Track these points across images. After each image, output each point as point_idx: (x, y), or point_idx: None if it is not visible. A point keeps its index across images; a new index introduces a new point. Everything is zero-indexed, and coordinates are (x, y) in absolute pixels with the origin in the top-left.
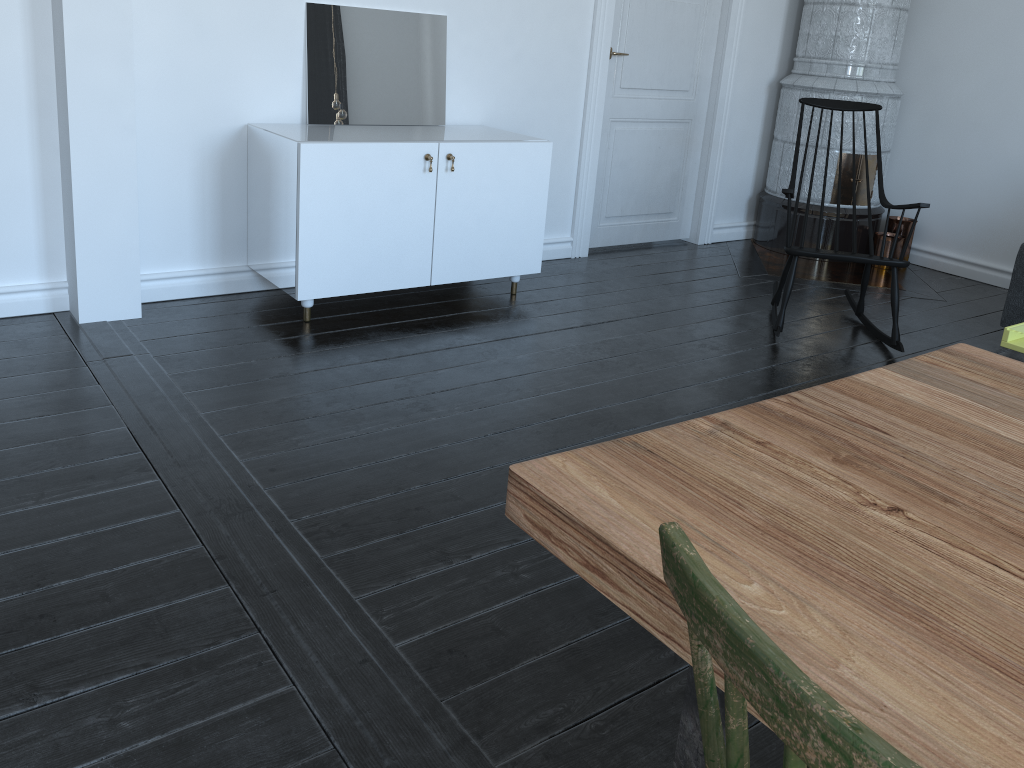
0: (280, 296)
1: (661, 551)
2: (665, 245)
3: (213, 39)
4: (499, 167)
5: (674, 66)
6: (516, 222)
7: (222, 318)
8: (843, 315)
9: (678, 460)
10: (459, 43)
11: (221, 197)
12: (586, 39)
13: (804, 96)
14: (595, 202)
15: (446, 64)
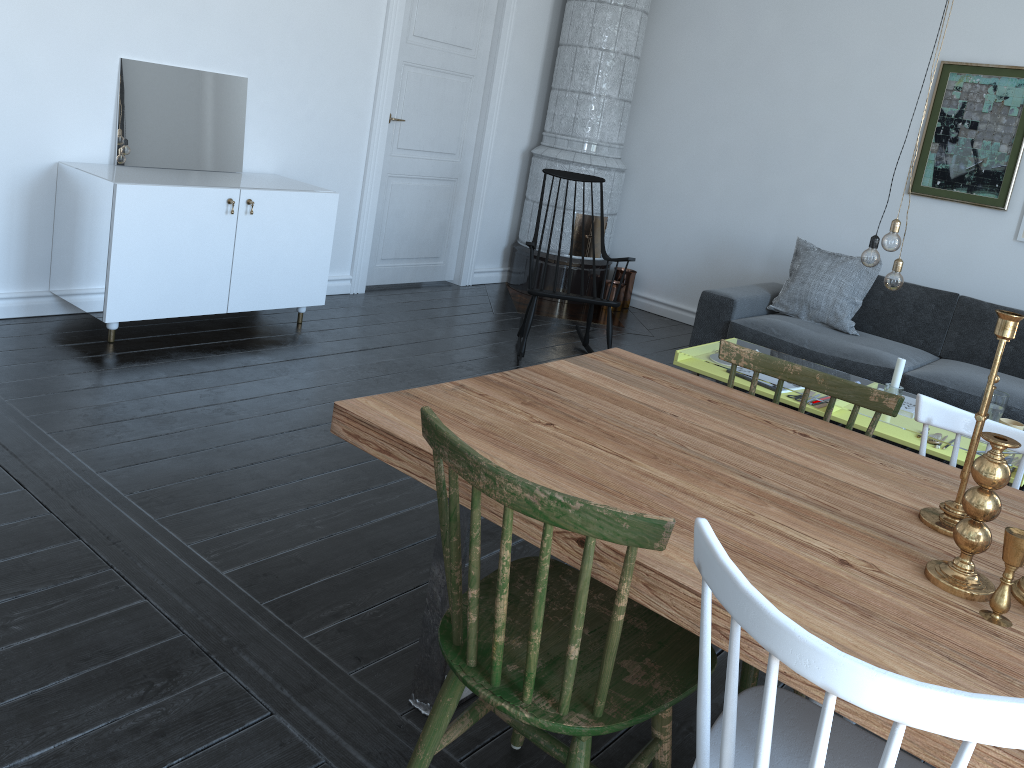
0: (81, 320)
1: (421, 420)
2: (432, 285)
3: (31, 84)
4: (292, 212)
5: (444, 132)
6: (305, 260)
7: (28, 338)
8: (573, 345)
9: (433, 401)
10: (258, 102)
11: (28, 227)
12: (369, 105)
13: (550, 165)
14: (373, 245)
15: (245, 119)
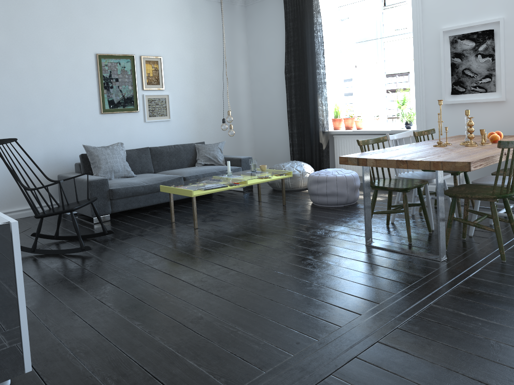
0: None
1: (500, 144)
2: None
3: None
4: None
5: None
6: None
7: None
8: (48, 242)
9: (444, 159)
10: None
11: None
12: None
13: None
14: None
15: None
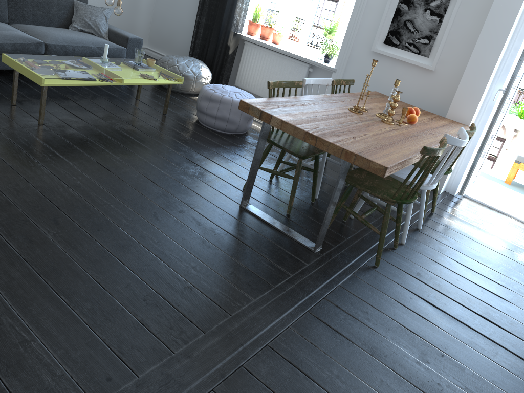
0: None
1: (424, 150)
2: None
3: None
4: None
5: None
6: None
7: None
8: None
9: (360, 150)
10: None
11: None
12: None
13: None
14: None
15: None
